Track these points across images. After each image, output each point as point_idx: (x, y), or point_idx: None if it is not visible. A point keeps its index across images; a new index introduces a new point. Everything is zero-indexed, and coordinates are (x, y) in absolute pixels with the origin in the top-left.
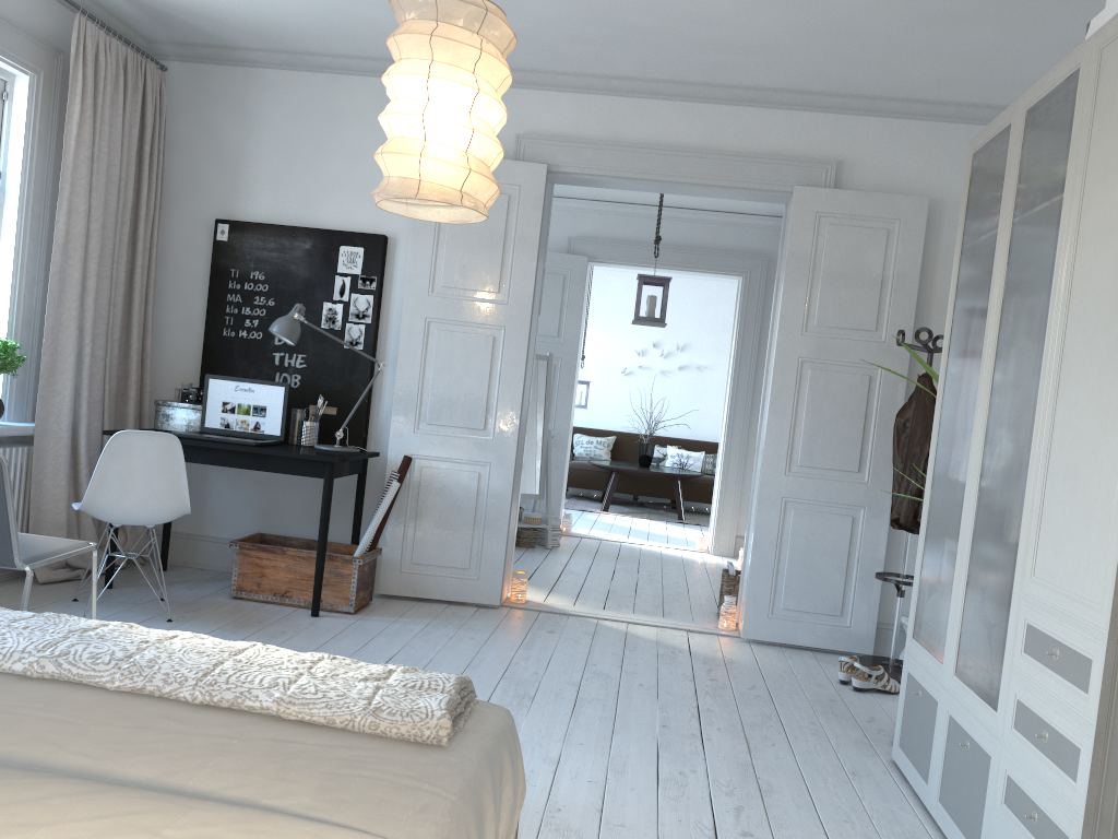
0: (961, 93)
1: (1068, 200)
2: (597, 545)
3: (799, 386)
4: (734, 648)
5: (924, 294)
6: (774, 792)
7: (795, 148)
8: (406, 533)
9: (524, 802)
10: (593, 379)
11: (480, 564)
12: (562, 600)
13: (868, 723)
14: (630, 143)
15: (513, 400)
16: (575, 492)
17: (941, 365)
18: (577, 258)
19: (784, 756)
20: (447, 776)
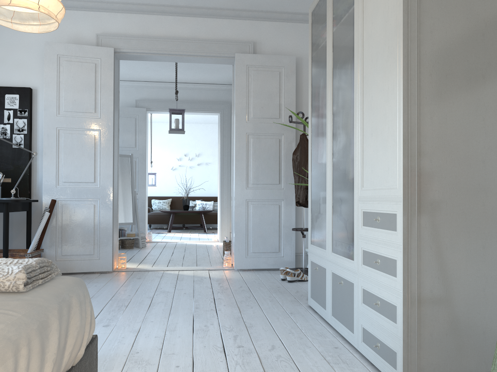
0: (304, 7)
1: (356, 6)
2: (165, 244)
3: (248, 146)
4: (231, 273)
5: (298, 100)
6: (253, 326)
7: (233, 36)
8: (57, 240)
9: (117, 352)
10: (158, 173)
11: (100, 251)
12: (146, 266)
13: (296, 293)
14: (155, 36)
15: (108, 166)
16: (155, 227)
17: (309, 113)
18: (140, 109)
19: (257, 311)
20: (18, 305)
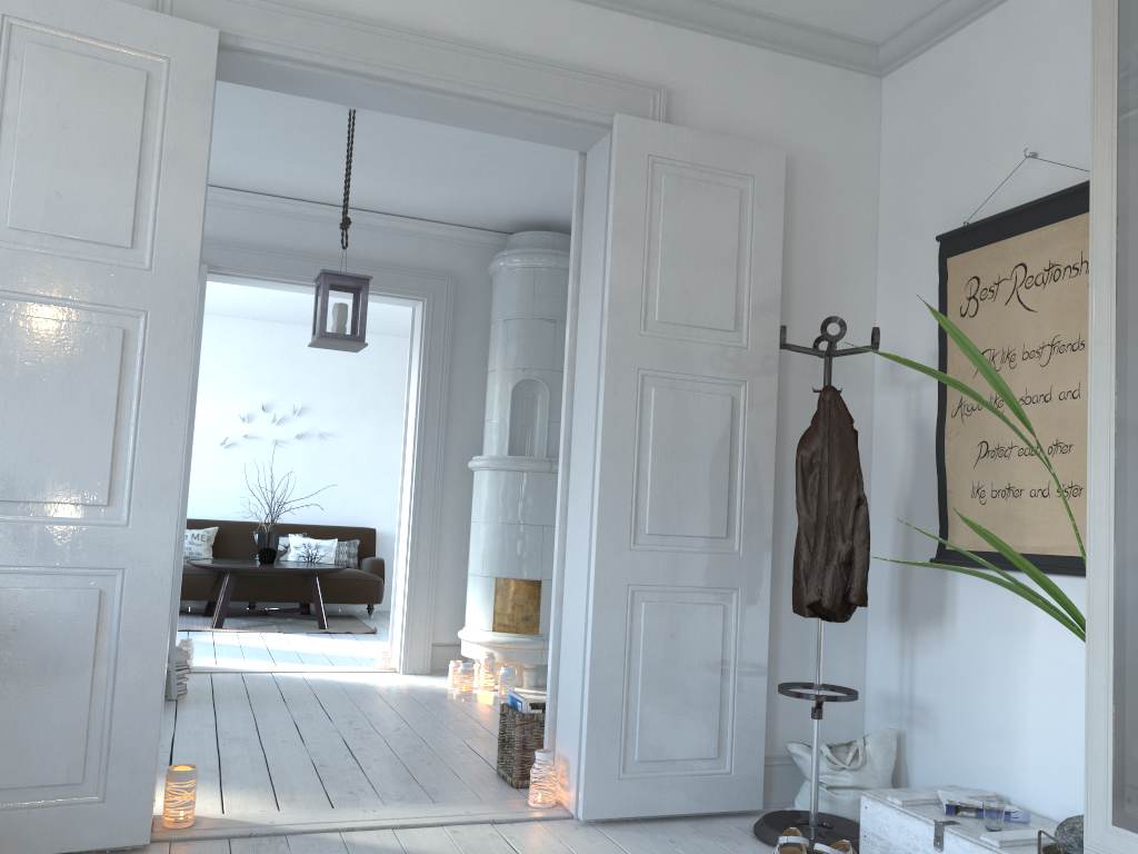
0: (827, 7)
1: None
2: (242, 682)
3: (641, 412)
4: (586, 843)
5: (781, 284)
6: None
7: (608, 62)
8: None
9: None
10: None
11: (108, 769)
12: (253, 801)
13: None
14: (364, 17)
15: (167, 447)
16: None
17: (1093, 323)
18: None
19: None
20: None
